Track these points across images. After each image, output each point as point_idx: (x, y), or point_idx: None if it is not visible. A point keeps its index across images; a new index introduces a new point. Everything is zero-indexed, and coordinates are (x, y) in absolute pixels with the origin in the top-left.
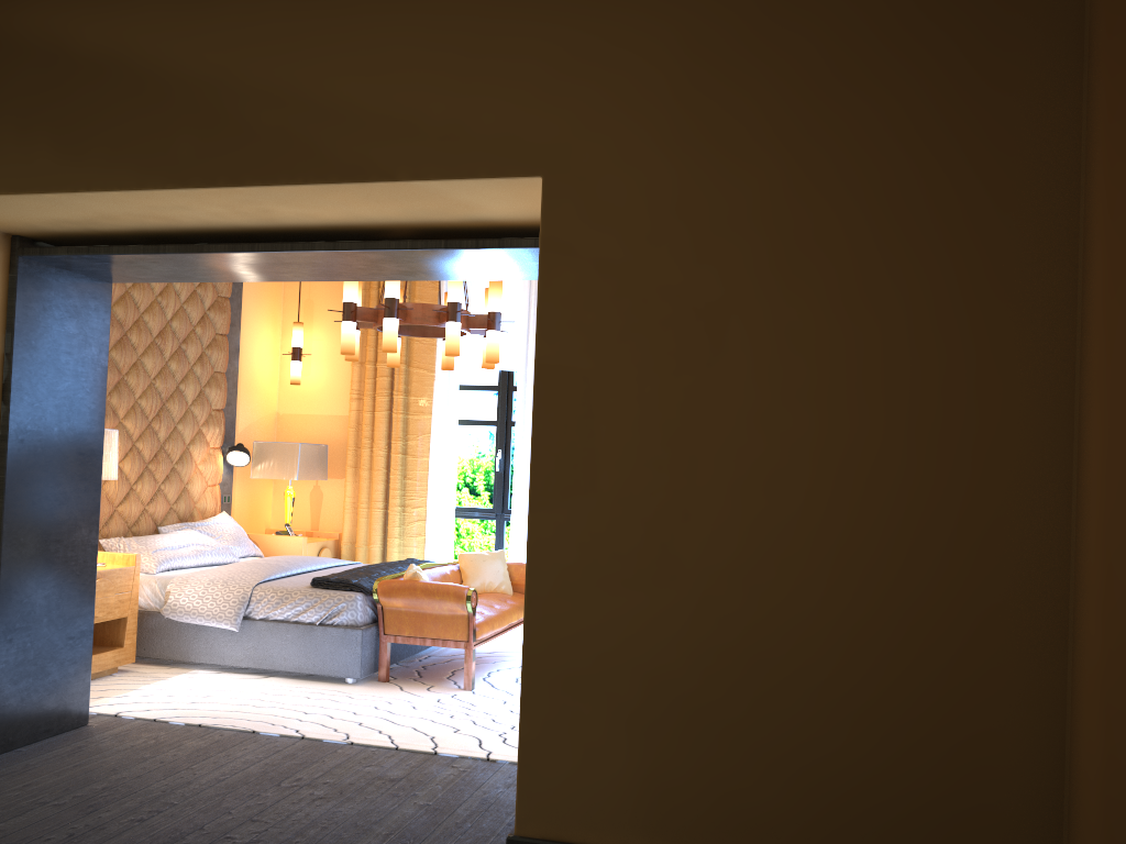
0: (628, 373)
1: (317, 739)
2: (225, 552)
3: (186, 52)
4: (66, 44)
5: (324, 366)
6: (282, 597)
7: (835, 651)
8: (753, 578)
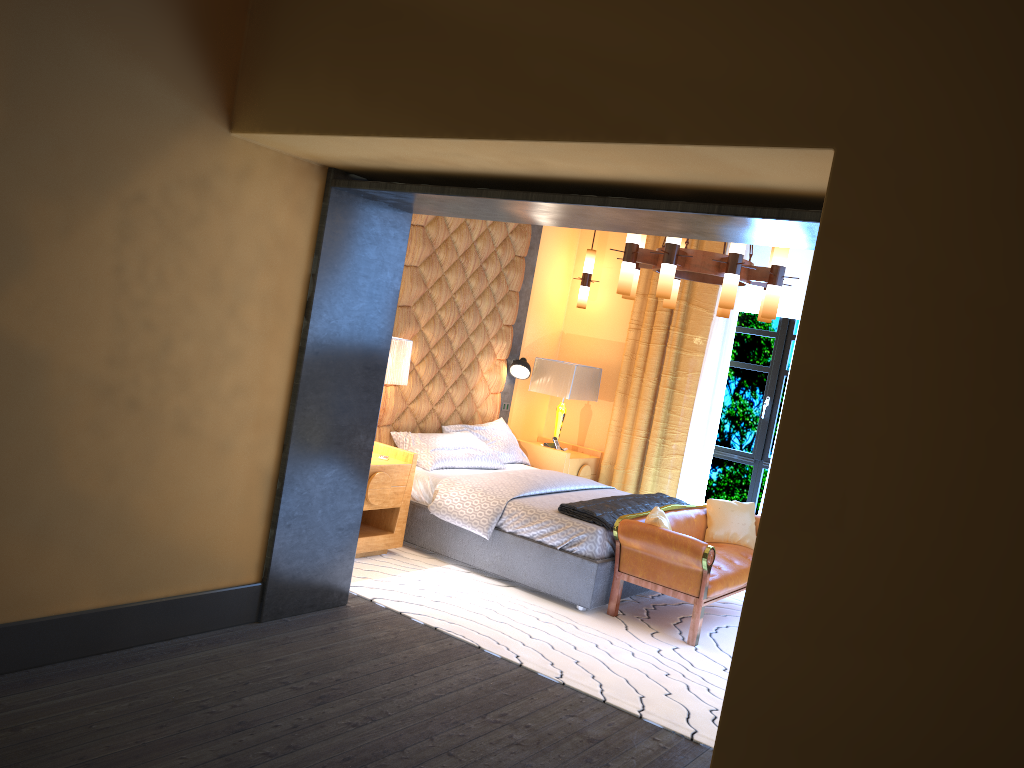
0: (905, 397)
1: (532, 670)
2: (494, 458)
3: None
4: None
5: (610, 293)
6: (530, 516)
7: None
8: None
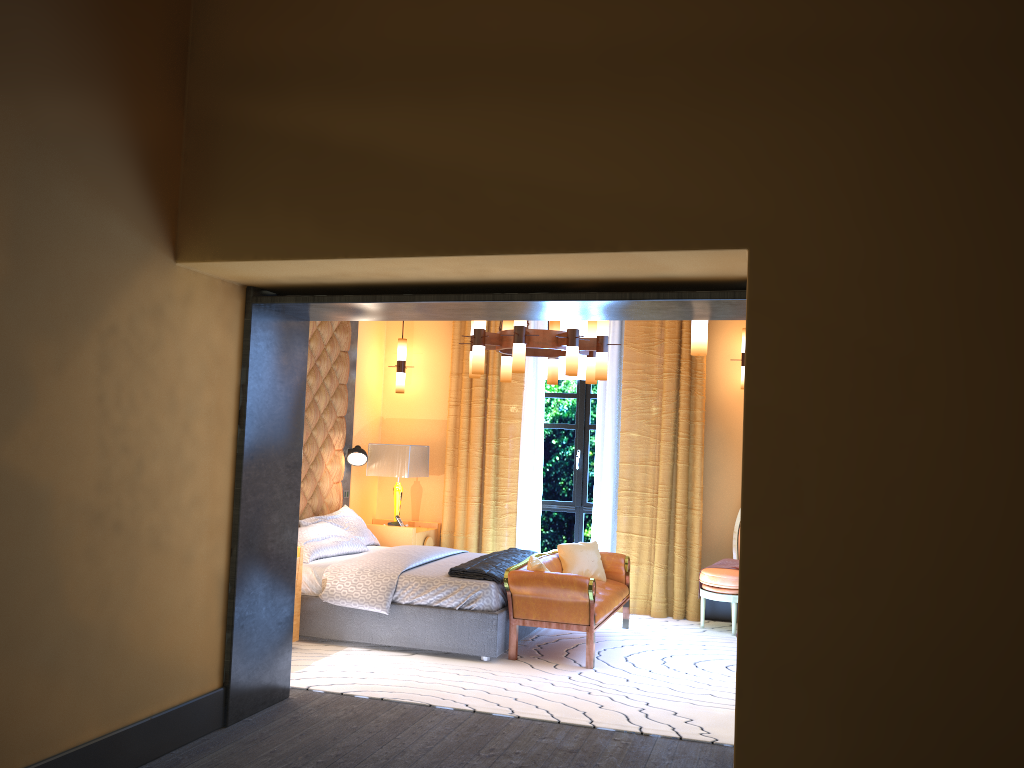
0: (828, 414)
1: (487, 712)
2: (358, 542)
3: (431, 144)
4: (326, 137)
5: (423, 376)
6: (424, 584)
7: (1022, 653)
8: (946, 590)
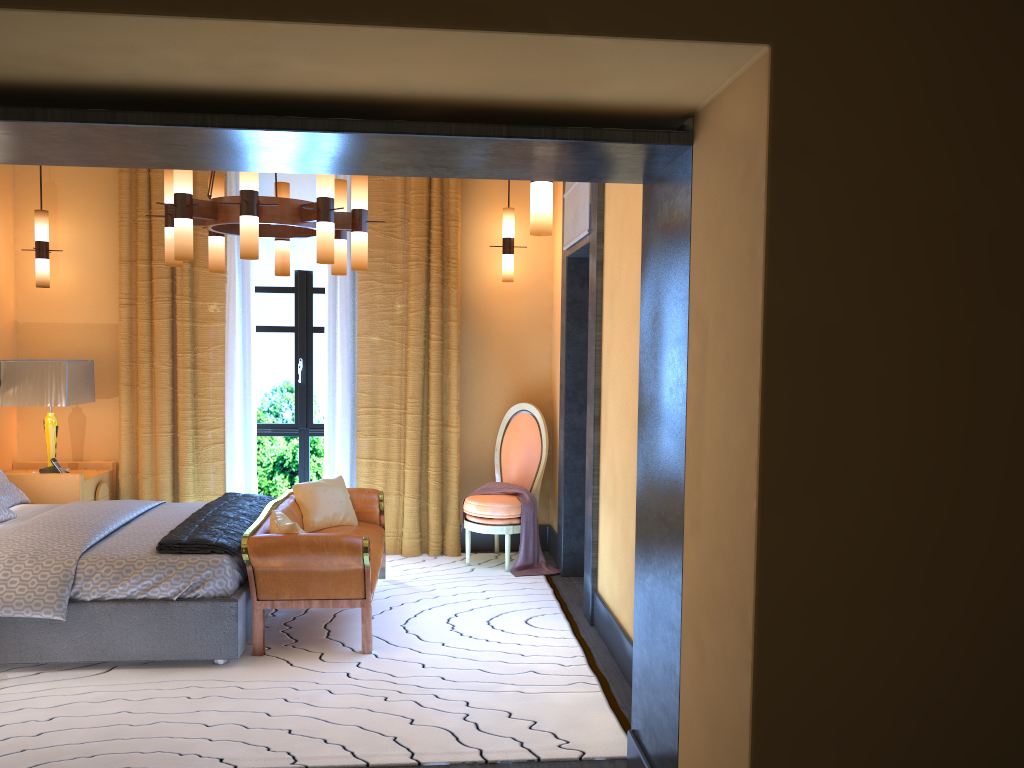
0: (889, 325)
1: None
2: None
3: None
4: None
5: (77, 264)
6: (121, 570)
7: None
8: None
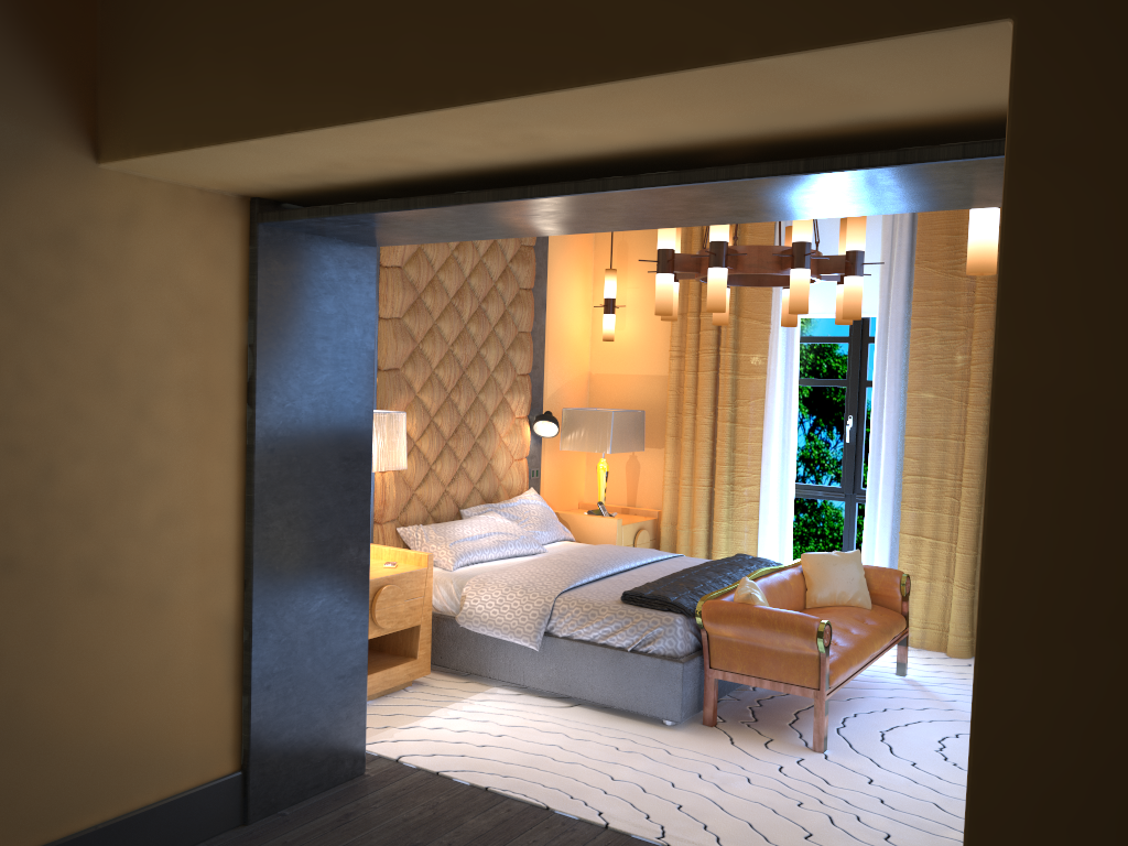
0: None
1: (623, 832)
2: (530, 541)
3: None
4: None
5: (640, 318)
6: (587, 613)
7: None
8: None
